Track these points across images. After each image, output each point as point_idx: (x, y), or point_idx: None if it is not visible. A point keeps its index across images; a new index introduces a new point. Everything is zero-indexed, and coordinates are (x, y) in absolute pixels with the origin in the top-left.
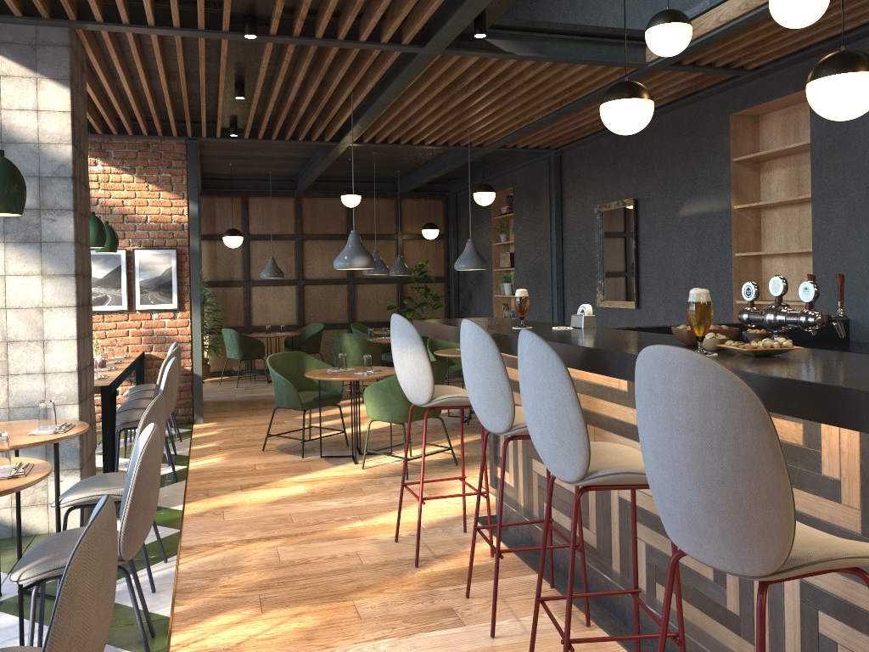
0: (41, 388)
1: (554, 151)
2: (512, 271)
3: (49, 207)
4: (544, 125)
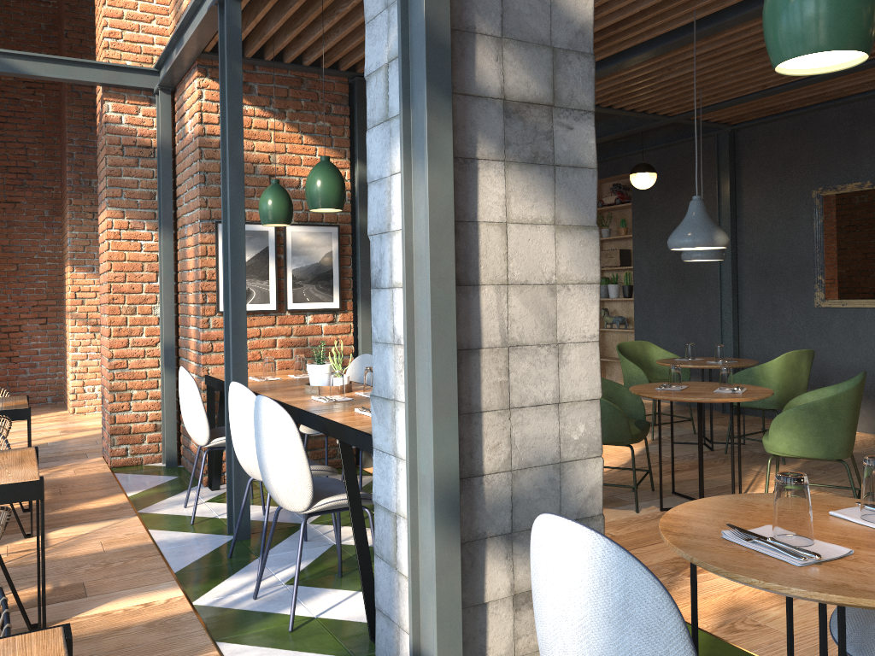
0: (553, 431)
1: (732, 127)
2: (607, 271)
3: (564, 104)
4: (809, 84)
